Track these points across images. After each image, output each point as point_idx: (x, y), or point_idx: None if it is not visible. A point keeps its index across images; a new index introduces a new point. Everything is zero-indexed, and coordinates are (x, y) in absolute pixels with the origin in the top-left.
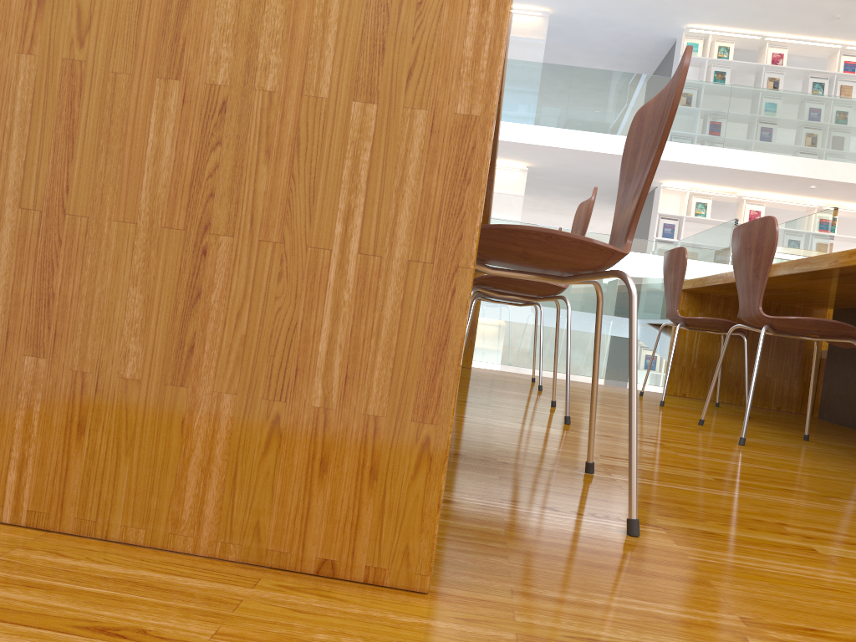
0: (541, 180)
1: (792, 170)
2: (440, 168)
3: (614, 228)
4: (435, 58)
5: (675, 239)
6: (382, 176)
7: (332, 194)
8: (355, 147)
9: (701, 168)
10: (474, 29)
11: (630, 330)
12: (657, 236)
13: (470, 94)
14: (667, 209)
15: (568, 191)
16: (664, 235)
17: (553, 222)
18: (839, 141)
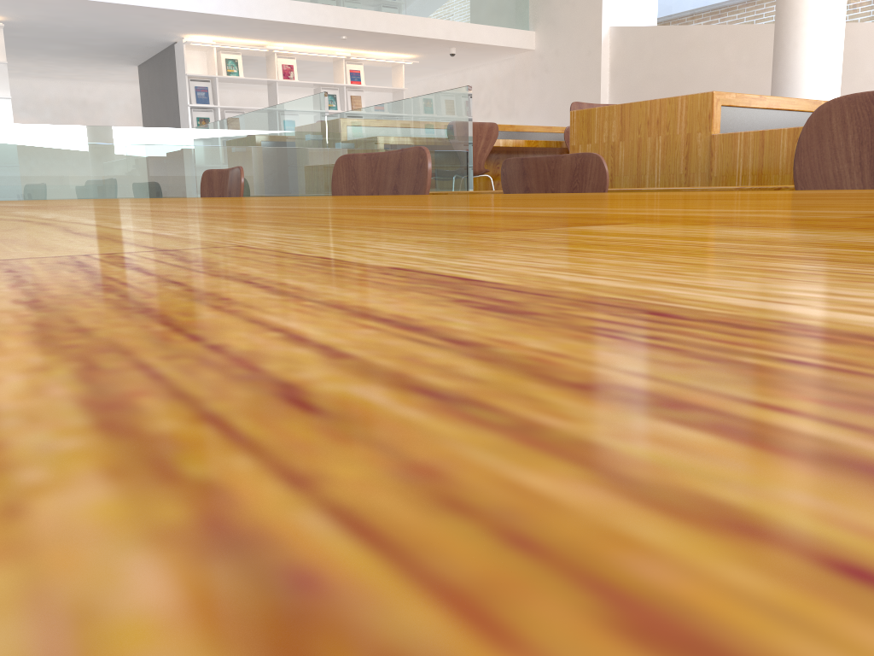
0: (21, 37)
1: (326, 20)
2: None
3: None
4: None
5: (212, 104)
6: None
7: None
8: None
9: (232, 20)
10: None
11: None
12: (191, 103)
13: None
14: (194, 68)
15: (59, 50)
16: (198, 101)
17: (38, 88)
18: None
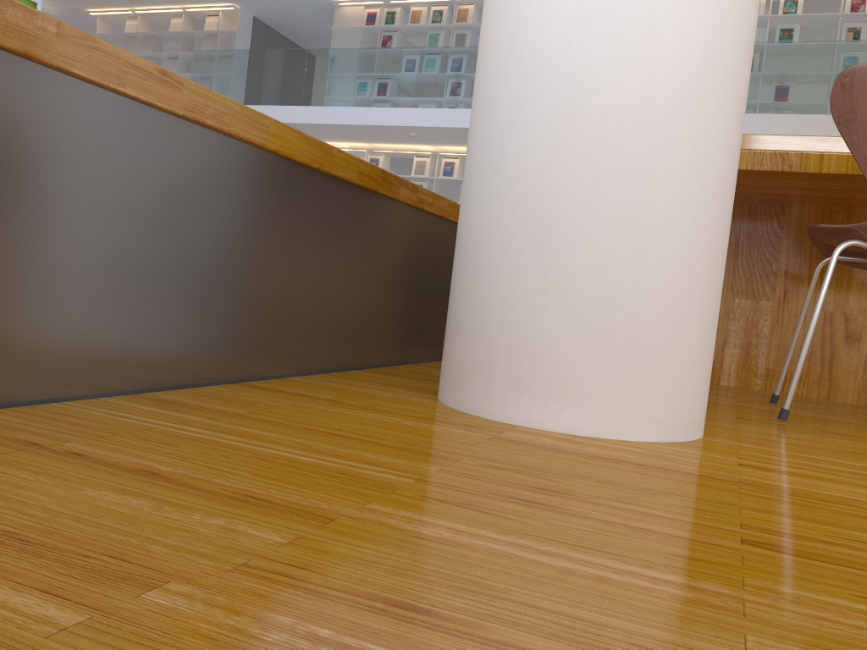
0: None
1: None
2: None
3: None
4: None
5: None
6: None
7: None
8: None
9: None
10: None
11: None
12: None
13: None
14: None
15: None
16: None
17: None
18: None
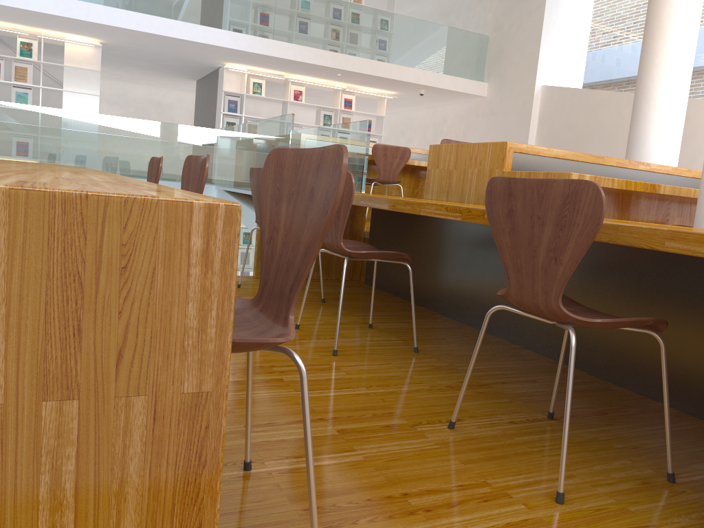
0: (115, 54)
1: (325, 61)
2: (169, 457)
3: (266, 276)
4: (152, 333)
5: (239, 113)
6: (95, 483)
7: (27, 520)
8: (54, 457)
9: (257, 56)
10: (197, 293)
11: (304, 409)
12: (224, 111)
13: (198, 369)
14: (230, 87)
15: (141, 65)
16: (229, 110)
17: (129, 90)
18: (356, 40)
